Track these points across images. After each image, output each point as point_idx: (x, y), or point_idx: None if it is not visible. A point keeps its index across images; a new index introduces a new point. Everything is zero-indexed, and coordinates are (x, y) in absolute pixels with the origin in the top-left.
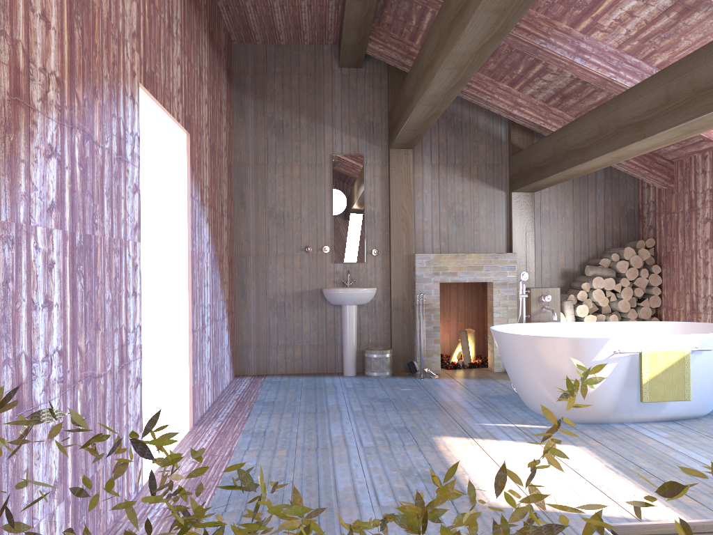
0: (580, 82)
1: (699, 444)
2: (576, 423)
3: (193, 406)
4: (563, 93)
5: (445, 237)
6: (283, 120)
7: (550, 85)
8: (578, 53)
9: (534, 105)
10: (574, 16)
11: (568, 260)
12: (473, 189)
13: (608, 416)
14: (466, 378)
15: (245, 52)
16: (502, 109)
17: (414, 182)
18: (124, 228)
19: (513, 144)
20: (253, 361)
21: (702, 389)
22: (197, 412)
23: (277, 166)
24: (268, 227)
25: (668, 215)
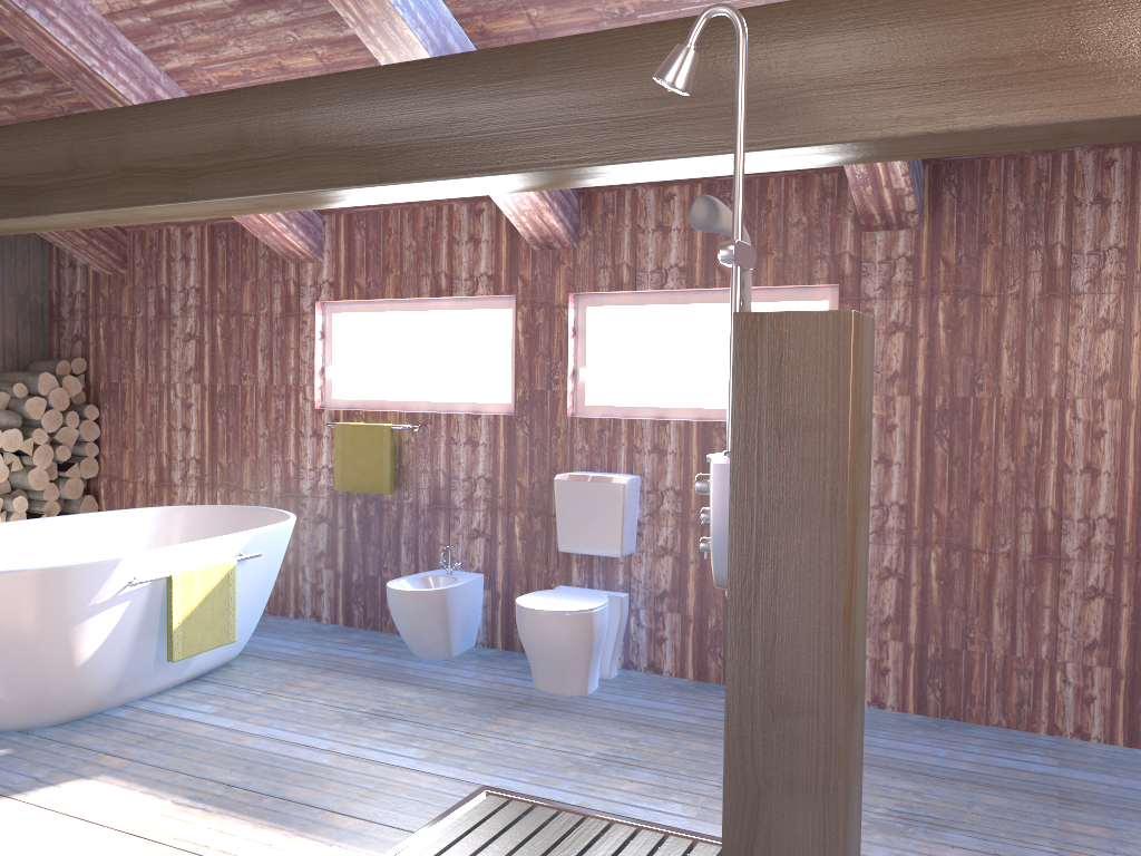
0: None
1: (270, 712)
2: (46, 727)
3: None
4: None
5: None
6: None
7: None
8: (36, 2)
9: None
10: None
11: None
12: None
13: (108, 699)
14: None
15: None
16: None
17: None
18: None
19: None
20: None
21: (241, 617)
22: None
23: None
24: None
25: (116, 321)
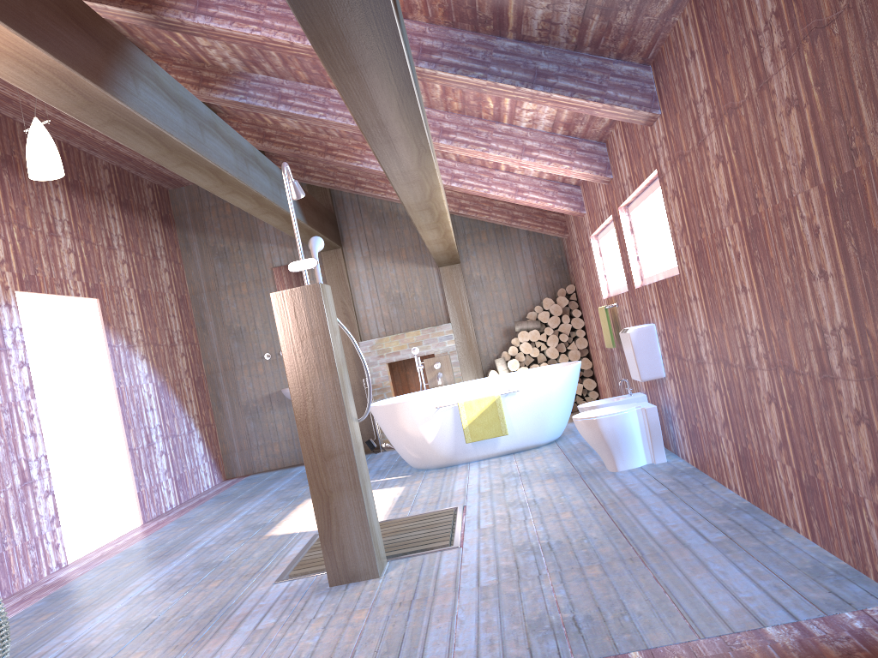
0: None
1: (494, 469)
2: (434, 469)
3: (142, 508)
4: None
5: (389, 320)
6: (225, 246)
7: None
8: None
9: None
10: None
11: (507, 318)
12: (406, 271)
13: (453, 458)
14: None
15: (181, 195)
16: (399, 200)
17: (350, 276)
18: (12, 394)
19: None
20: (239, 463)
21: (527, 423)
22: (150, 512)
23: (227, 288)
24: (230, 343)
25: (573, 262)
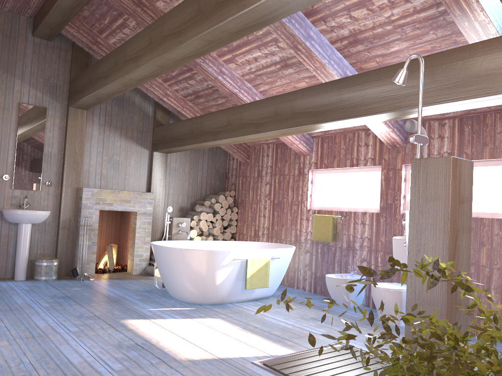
0: (211, 90)
1: (276, 312)
2: (206, 304)
3: None
4: (198, 94)
5: (105, 177)
6: None
7: (191, 87)
8: (221, 74)
9: (177, 97)
10: (222, 51)
11: (184, 200)
12: (128, 145)
13: (225, 299)
14: (116, 279)
15: None
16: (156, 95)
17: (85, 134)
18: None
19: (157, 119)
20: None
21: (272, 280)
22: None
23: None
24: None
25: (244, 178)
